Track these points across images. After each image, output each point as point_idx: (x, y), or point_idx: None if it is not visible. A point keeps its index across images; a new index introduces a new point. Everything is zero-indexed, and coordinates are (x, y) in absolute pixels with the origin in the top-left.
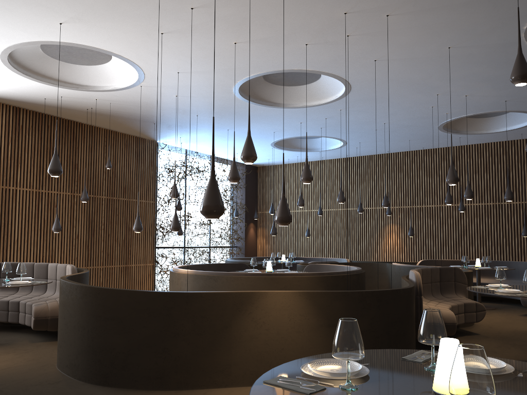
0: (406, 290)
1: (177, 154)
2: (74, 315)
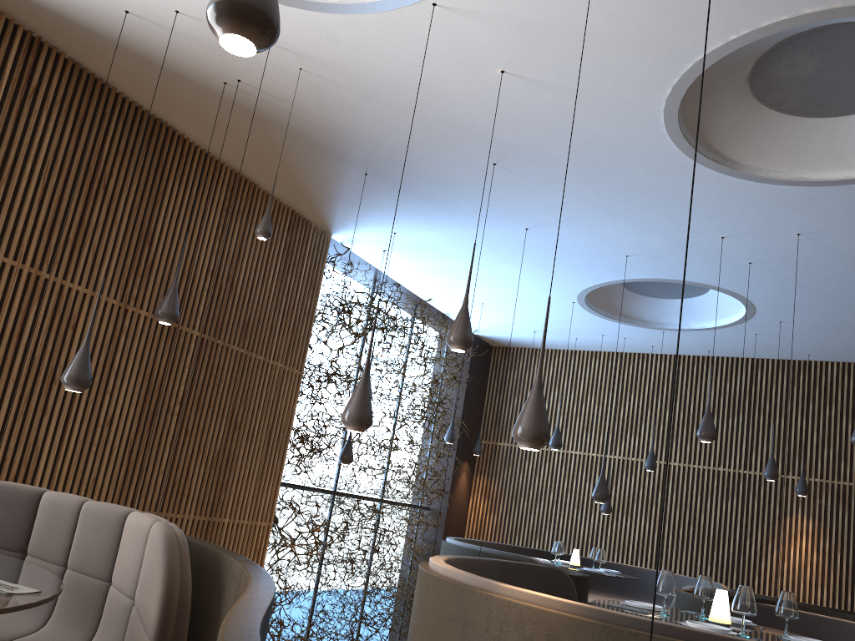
0: None
1: (356, 280)
2: None
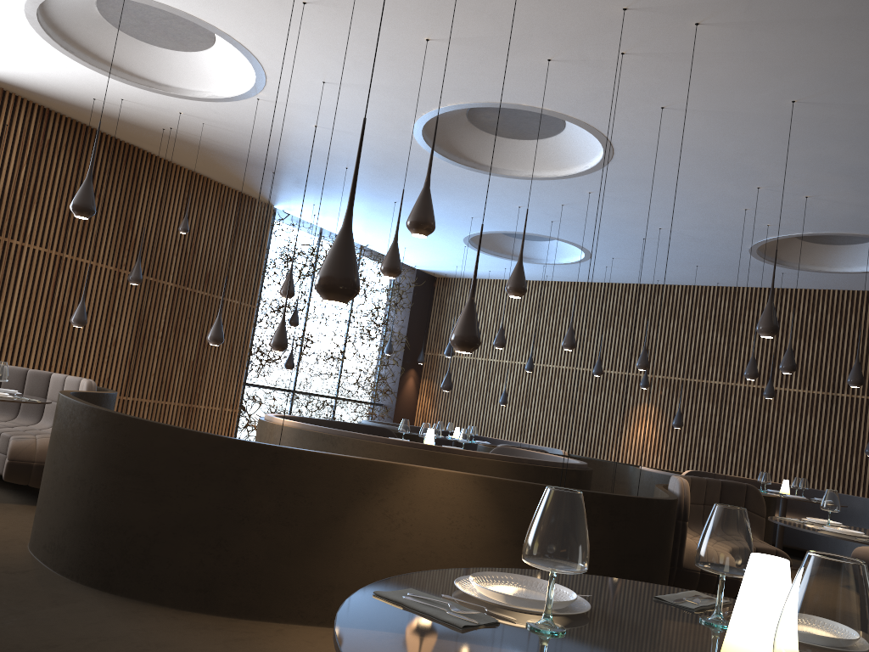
0: (663, 504)
1: (305, 234)
2: (72, 457)
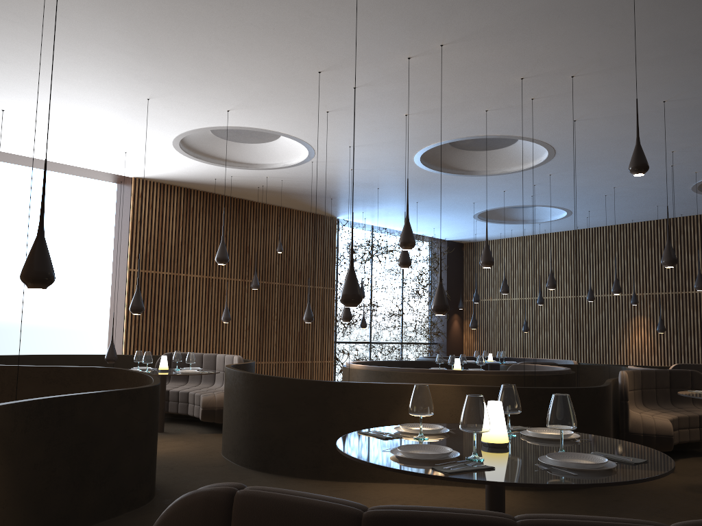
0: (590, 390)
1: (361, 231)
2: (237, 401)
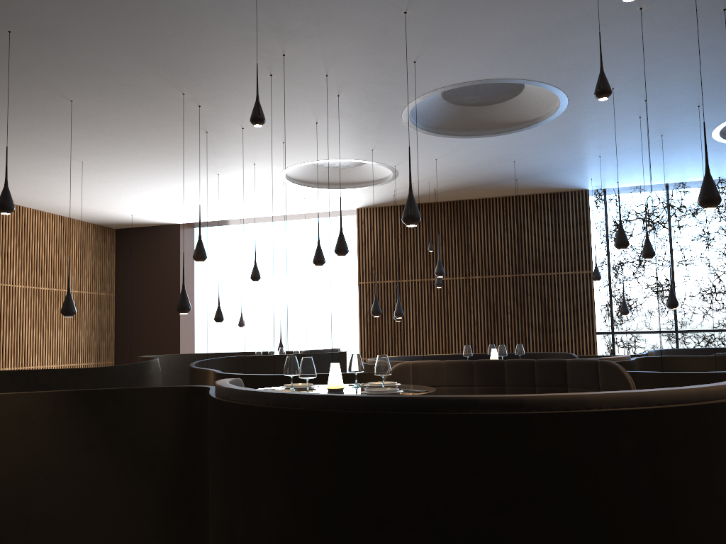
0: (262, 377)
1: (649, 194)
2: None
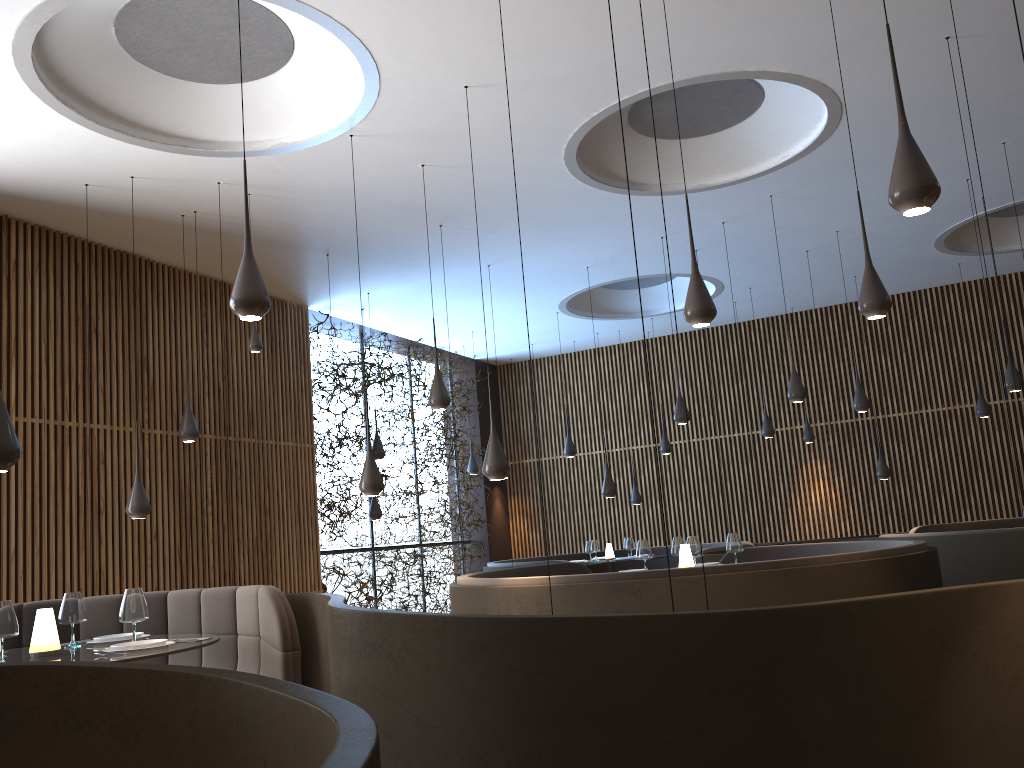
0: None
1: (343, 339)
2: (441, 719)
